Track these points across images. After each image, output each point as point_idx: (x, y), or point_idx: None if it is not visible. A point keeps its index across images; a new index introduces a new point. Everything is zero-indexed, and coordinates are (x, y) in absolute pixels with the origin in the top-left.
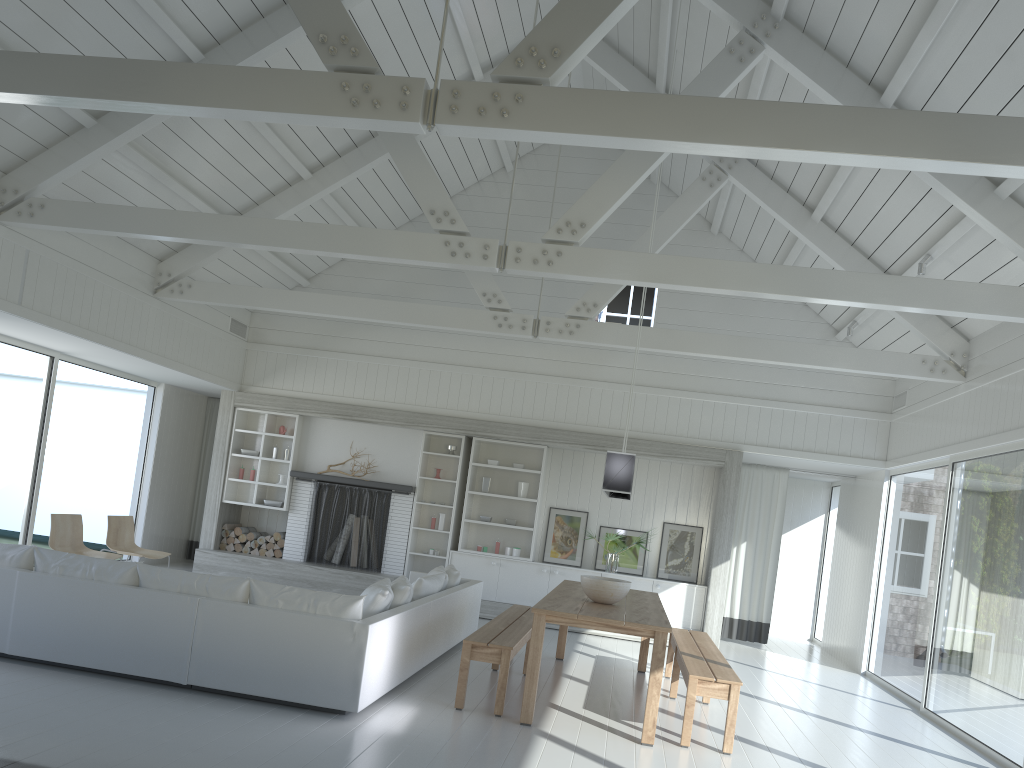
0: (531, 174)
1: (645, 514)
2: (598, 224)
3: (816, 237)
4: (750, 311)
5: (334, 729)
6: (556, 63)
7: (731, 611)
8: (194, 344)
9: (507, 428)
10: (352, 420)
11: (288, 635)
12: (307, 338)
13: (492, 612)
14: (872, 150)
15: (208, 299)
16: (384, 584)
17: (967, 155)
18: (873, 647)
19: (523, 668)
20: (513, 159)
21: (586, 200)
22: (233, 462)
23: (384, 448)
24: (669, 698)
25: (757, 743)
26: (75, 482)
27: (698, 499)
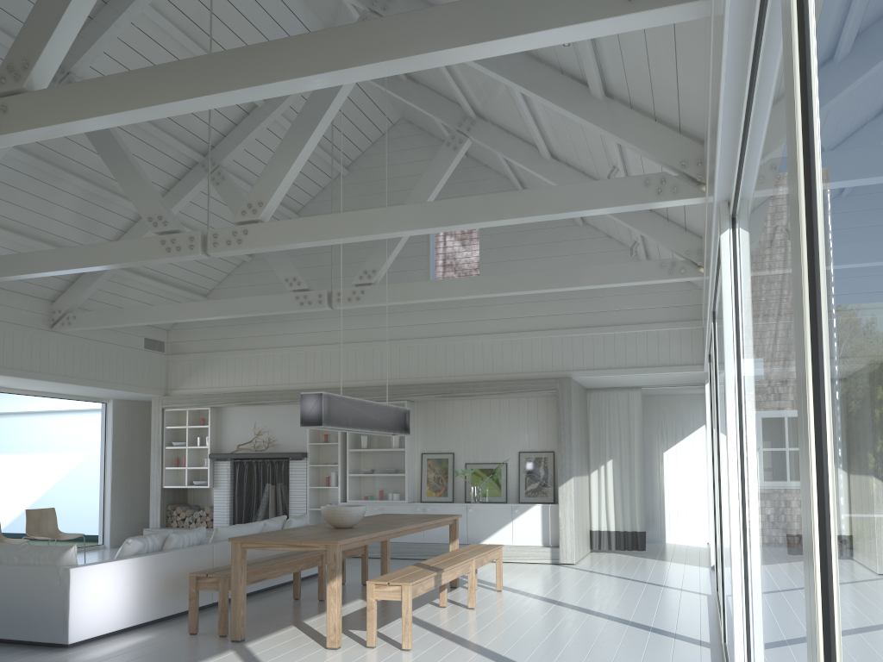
0: (363, 173)
1: (502, 447)
2: (276, 201)
3: (550, 173)
4: (561, 251)
5: (36, 659)
6: (26, 73)
7: (608, 524)
8: (105, 363)
9: (370, 390)
10: (250, 404)
11: (16, 585)
12: (210, 343)
13: (378, 551)
14: (254, 82)
15: (88, 325)
16: (150, 534)
17: (327, 66)
18: None
19: (318, 594)
20: (347, 164)
21: (261, 182)
22: (169, 454)
23: (280, 424)
24: (440, 607)
25: (461, 638)
26: (85, 488)
27: (546, 427)
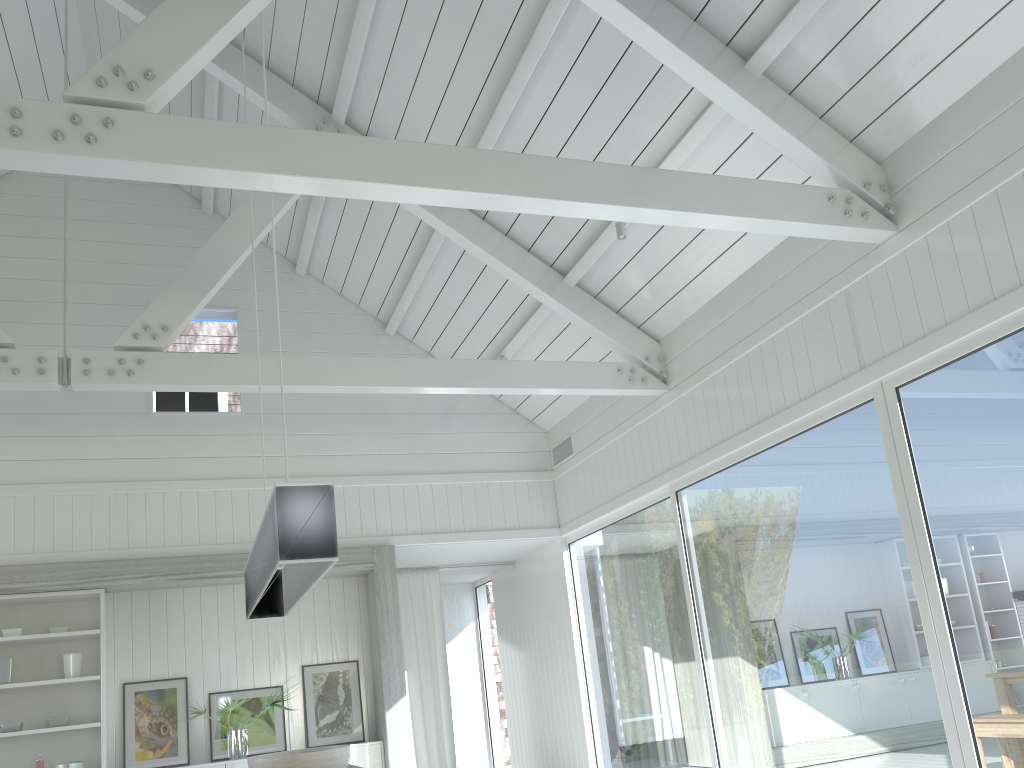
0: (19, 201)
1: (274, 660)
2: (179, 82)
3: (462, 226)
4: None
5: None
6: None
7: None
8: None
9: (31, 571)
10: None
11: None
12: None
13: None
14: None
15: None
16: None
17: None
18: (602, 760)
19: None
20: None
21: (149, 34)
22: None
23: None
24: None
25: None
26: None
27: (344, 623)
